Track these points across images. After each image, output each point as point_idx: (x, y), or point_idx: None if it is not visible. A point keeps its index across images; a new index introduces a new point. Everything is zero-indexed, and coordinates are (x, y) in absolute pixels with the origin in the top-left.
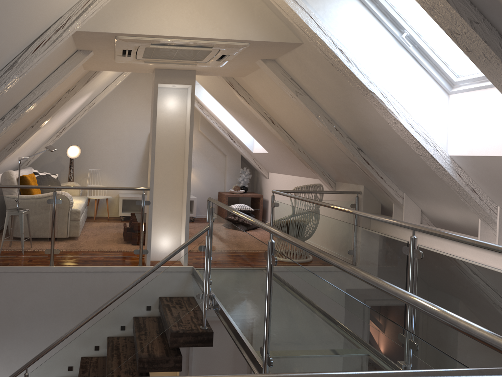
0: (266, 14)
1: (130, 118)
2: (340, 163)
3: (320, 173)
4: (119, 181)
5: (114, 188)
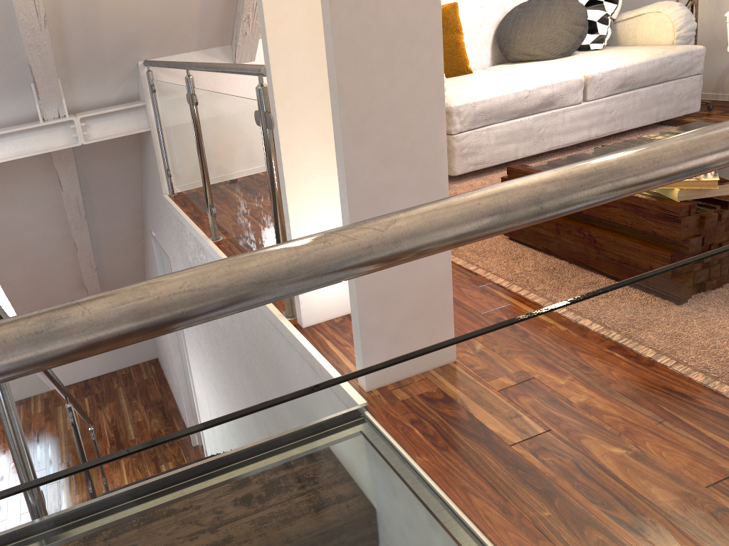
0: None
1: None
2: None
3: None
4: None
5: (223, 69)
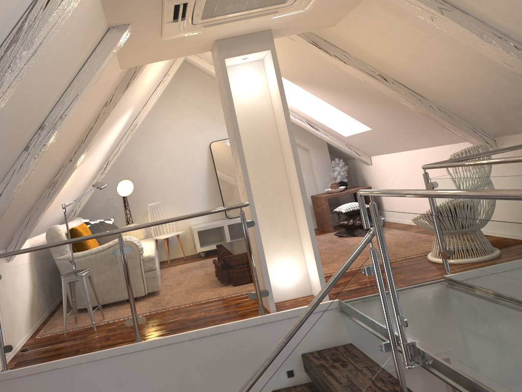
0: None
1: (181, 133)
2: (511, 105)
3: (470, 131)
4: (186, 211)
5: (200, 214)
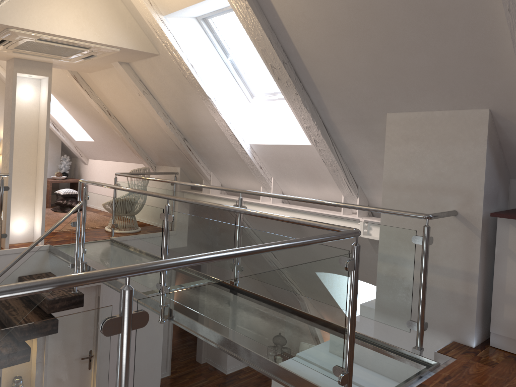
0: (135, 28)
1: None
2: (165, 150)
3: (145, 158)
4: None
5: None
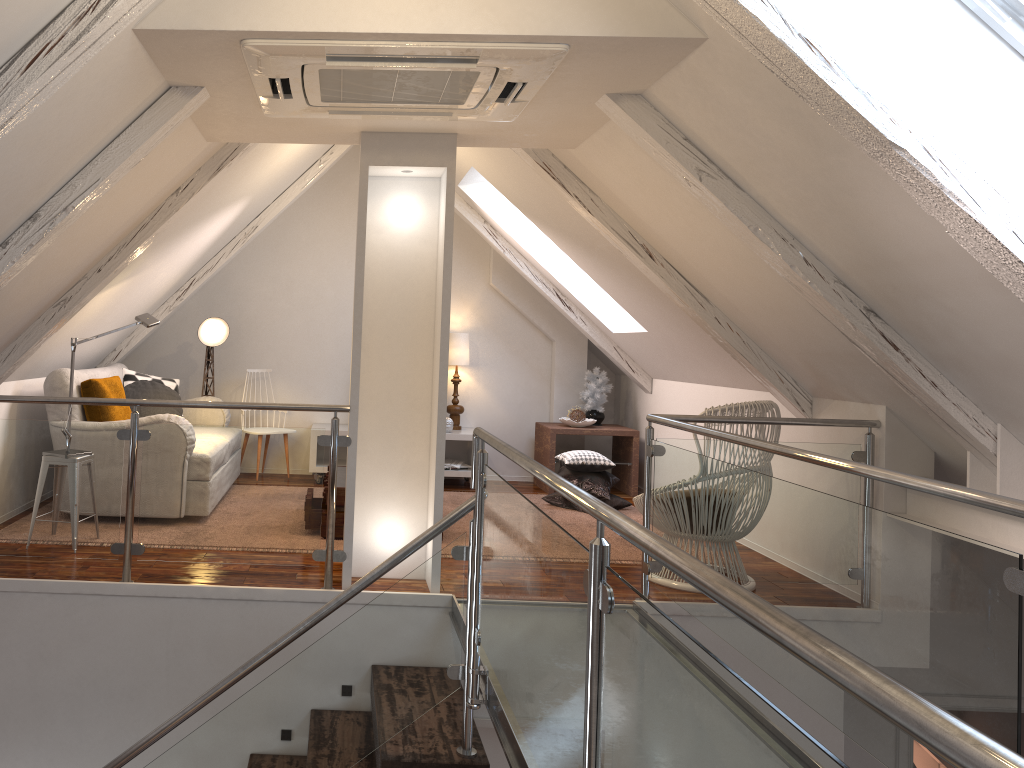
0: None
1: (336, 259)
2: (823, 349)
3: (773, 377)
4: (313, 396)
5: (267, 406)
